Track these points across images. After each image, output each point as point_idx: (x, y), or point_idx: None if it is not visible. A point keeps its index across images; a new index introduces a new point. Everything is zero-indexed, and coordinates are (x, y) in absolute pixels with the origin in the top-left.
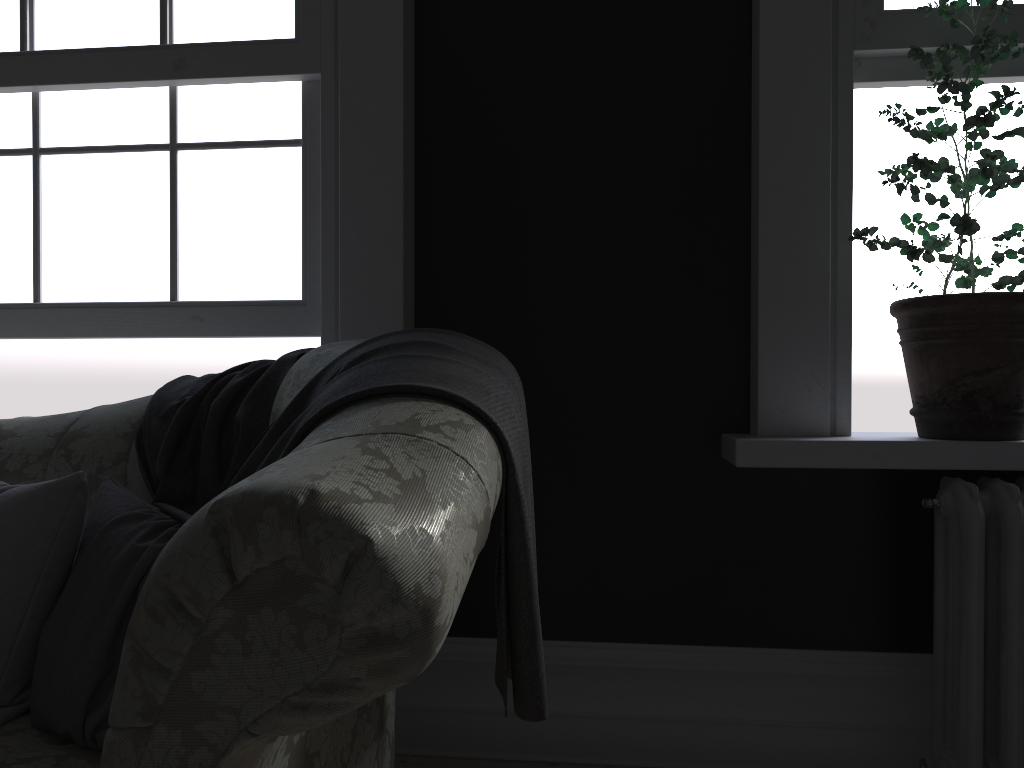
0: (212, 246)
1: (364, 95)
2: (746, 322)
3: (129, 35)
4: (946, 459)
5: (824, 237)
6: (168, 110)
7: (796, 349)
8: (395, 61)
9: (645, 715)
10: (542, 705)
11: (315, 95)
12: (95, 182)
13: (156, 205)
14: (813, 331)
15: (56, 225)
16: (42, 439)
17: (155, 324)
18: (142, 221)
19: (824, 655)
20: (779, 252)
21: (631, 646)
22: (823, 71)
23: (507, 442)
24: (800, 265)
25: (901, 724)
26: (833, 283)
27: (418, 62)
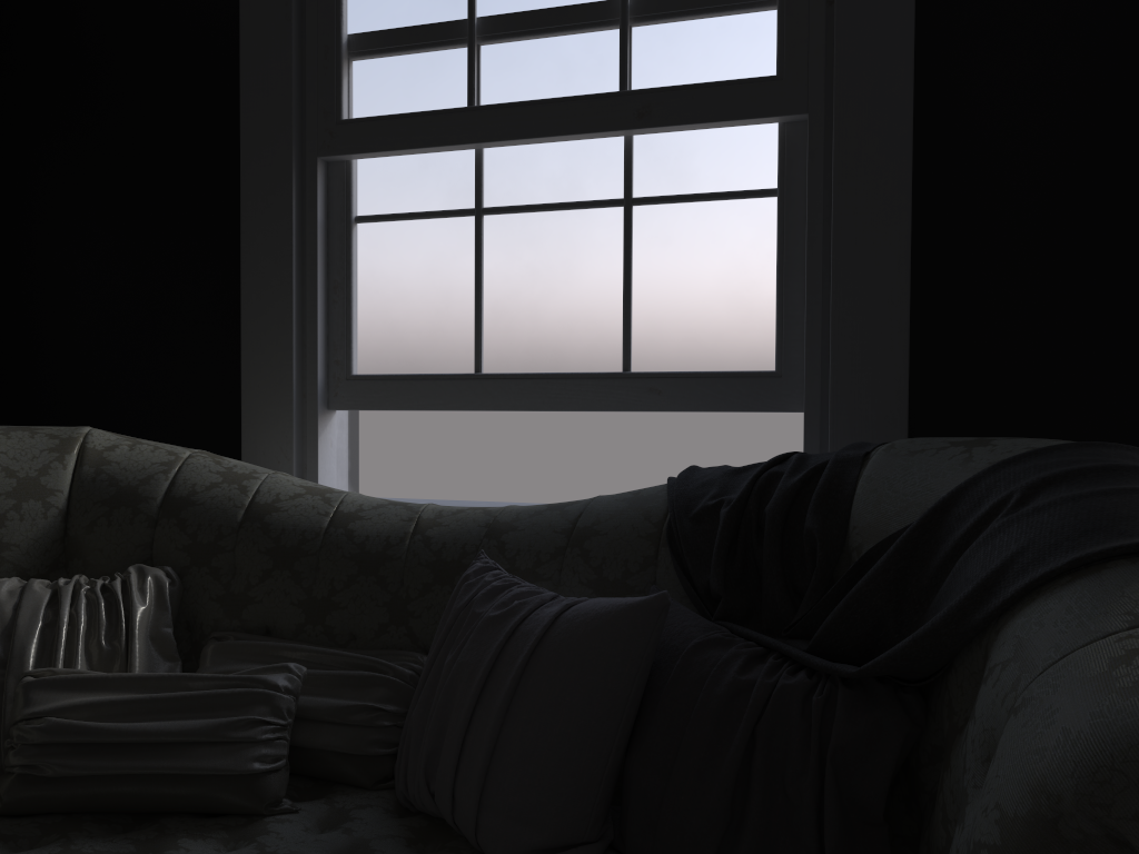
0: (670, 311)
1: (864, 137)
2: None
3: (584, 82)
4: None
5: None
6: (622, 162)
7: None
8: (903, 96)
9: None
10: None
11: (795, 138)
12: (541, 243)
13: (607, 266)
14: None
15: (498, 290)
16: (549, 535)
17: (607, 397)
18: (591, 284)
19: None
20: None
21: None
22: None
23: None
24: None
25: None
26: None
27: (916, 93)
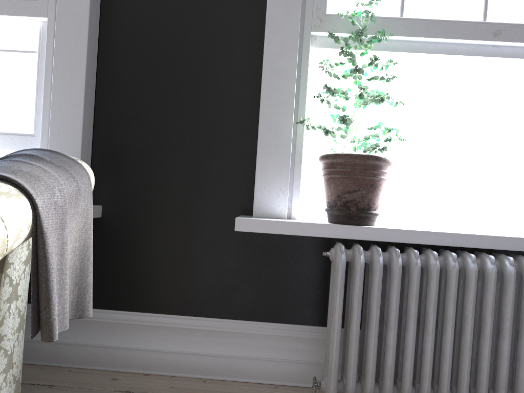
0: None
1: (68, 31)
2: (256, 161)
3: None
4: (333, 233)
5: (290, 121)
6: None
7: (273, 175)
8: (85, 15)
9: (194, 352)
10: (52, 334)
11: (46, 29)
12: None
13: None
14: (282, 167)
15: None
16: None
17: None
18: None
19: (282, 326)
20: (268, 127)
21: (190, 317)
22: (295, 40)
23: (37, 204)
24: (278, 134)
25: (316, 361)
26: (295, 144)
27: (102, 17)
